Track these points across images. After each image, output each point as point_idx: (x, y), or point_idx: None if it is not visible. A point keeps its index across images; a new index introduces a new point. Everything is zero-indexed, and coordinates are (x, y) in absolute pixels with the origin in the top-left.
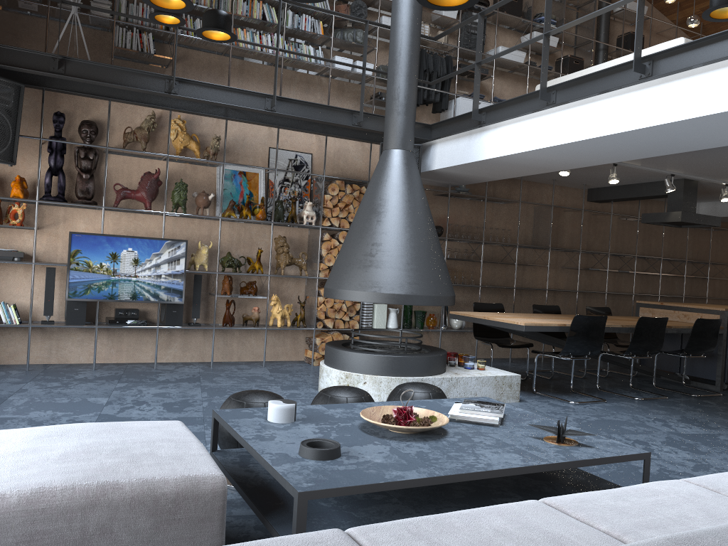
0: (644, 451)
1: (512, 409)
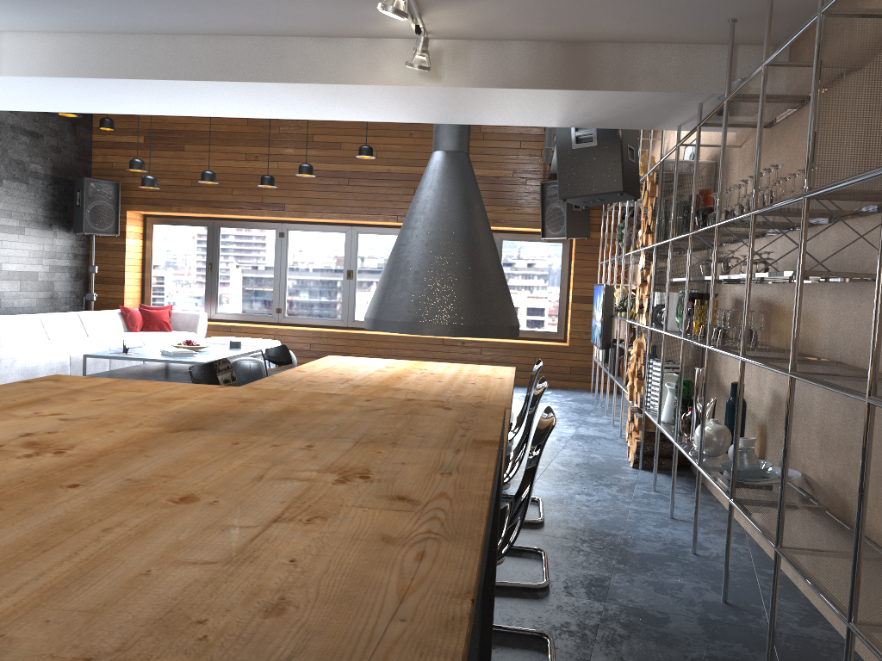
0: (86, 354)
1: (173, 359)
